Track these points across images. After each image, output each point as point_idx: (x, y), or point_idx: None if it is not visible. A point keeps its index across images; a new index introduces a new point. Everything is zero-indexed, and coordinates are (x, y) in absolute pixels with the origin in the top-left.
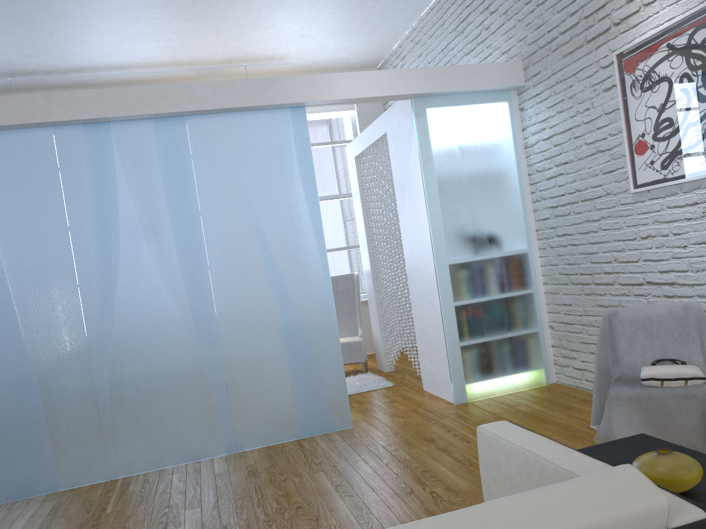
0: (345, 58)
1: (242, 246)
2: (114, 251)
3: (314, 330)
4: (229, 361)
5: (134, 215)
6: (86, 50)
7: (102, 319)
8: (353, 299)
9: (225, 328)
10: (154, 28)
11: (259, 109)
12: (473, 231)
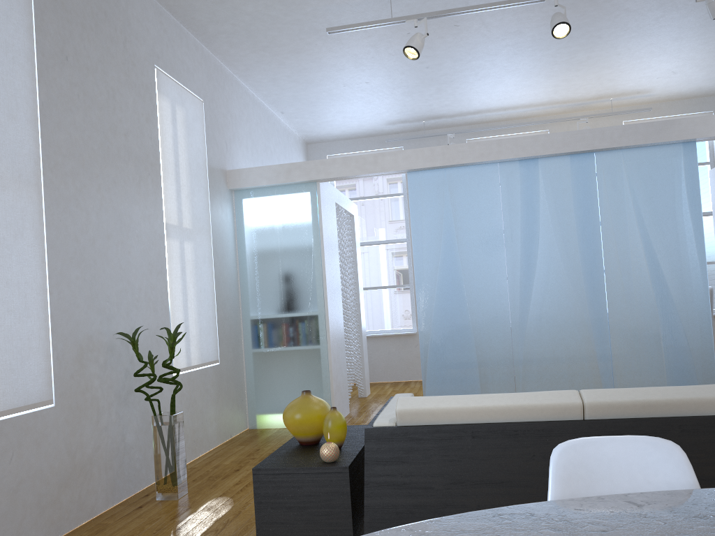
0: (710, 87)
1: (632, 253)
2: (533, 253)
3: (689, 326)
4: (614, 343)
5: (550, 227)
6: (488, 98)
7: (521, 301)
8: None
9: (613, 317)
10: (547, 78)
11: (655, 145)
12: None
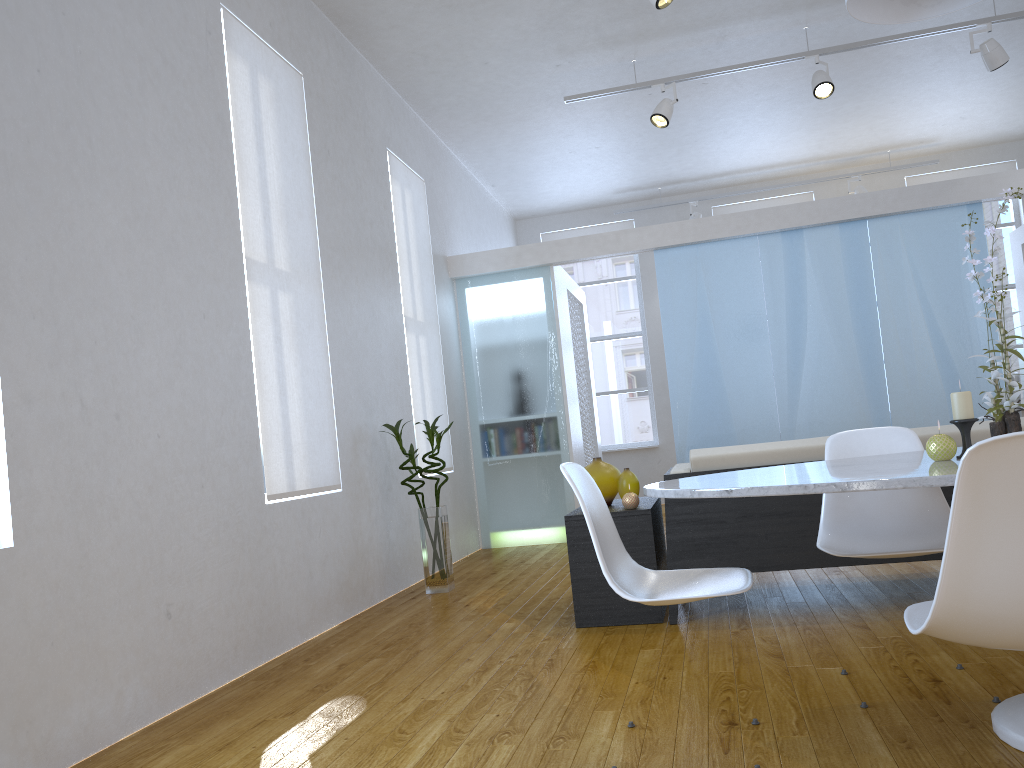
0: (1009, 131)
1: (914, 332)
2: (801, 335)
3: (982, 411)
4: None
5: (819, 306)
6: (738, 158)
7: (789, 391)
8: None
9: (894, 405)
10: (809, 132)
11: (935, 208)
12: None
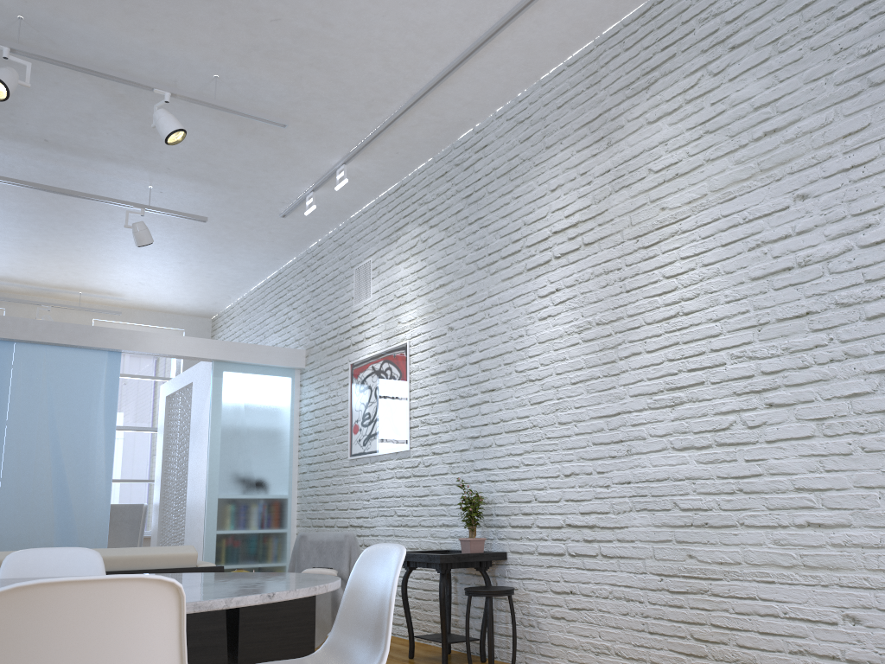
0: (181, 306)
1: (37, 454)
2: None
3: (85, 536)
4: None
5: None
6: None
7: None
8: (137, 529)
9: (2, 523)
10: None
11: (81, 347)
12: (244, 474)
